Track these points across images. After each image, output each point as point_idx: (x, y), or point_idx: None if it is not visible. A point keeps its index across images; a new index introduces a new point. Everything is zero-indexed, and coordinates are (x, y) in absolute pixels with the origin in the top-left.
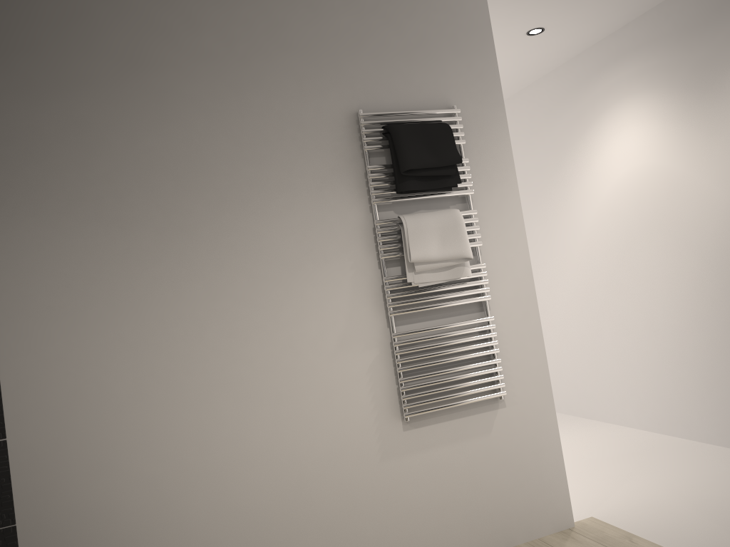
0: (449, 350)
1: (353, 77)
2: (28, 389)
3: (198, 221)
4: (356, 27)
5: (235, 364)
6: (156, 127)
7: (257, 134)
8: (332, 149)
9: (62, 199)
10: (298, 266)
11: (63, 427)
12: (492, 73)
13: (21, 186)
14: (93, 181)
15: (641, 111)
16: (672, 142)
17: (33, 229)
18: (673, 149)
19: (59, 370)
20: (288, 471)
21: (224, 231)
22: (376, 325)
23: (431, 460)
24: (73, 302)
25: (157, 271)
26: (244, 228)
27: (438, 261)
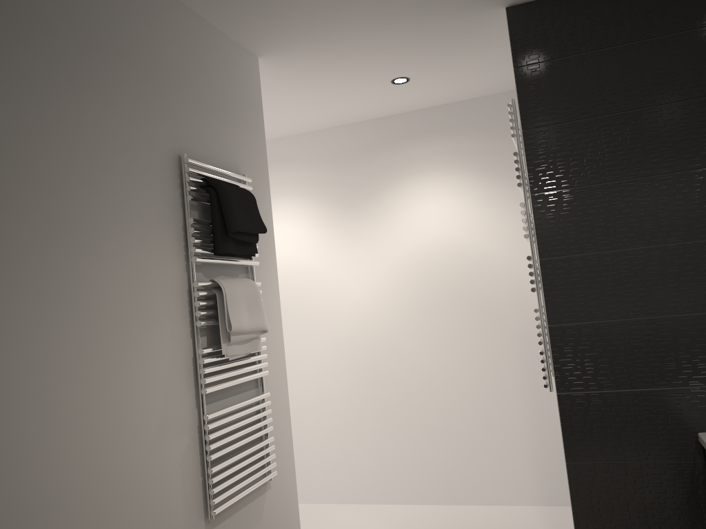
0: (244, 430)
1: (176, 116)
2: None
3: (22, 253)
4: (180, 63)
5: (55, 471)
6: None
7: (93, 150)
8: (158, 191)
9: None
10: (125, 330)
11: None
12: (263, 152)
13: None
14: None
15: (289, 212)
16: (316, 243)
17: None
18: (316, 249)
19: None
20: None
21: (52, 272)
22: (187, 405)
23: None
24: None
25: None
26: (73, 271)
27: (246, 333)
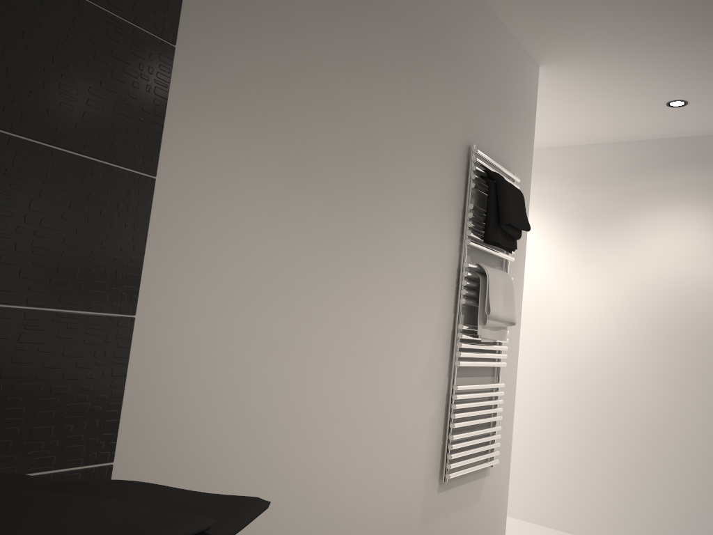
0: (480, 411)
1: (472, 110)
2: (159, 384)
3: (358, 204)
4: (481, 62)
5: (351, 392)
6: (350, 72)
7: (413, 129)
8: (450, 174)
9: (256, 111)
10: (411, 290)
11: (183, 452)
12: (530, 156)
13: (221, 70)
14: (288, 105)
15: None
16: (547, 257)
17: (220, 139)
18: (546, 263)
19: (199, 360)
20: (362, 534)
21: (373, 225)
22: (442, 372)
23: (447, 527)
24: (235, 263)
25: (316, 252)
26: (386, 229)
27: (498, 320)
